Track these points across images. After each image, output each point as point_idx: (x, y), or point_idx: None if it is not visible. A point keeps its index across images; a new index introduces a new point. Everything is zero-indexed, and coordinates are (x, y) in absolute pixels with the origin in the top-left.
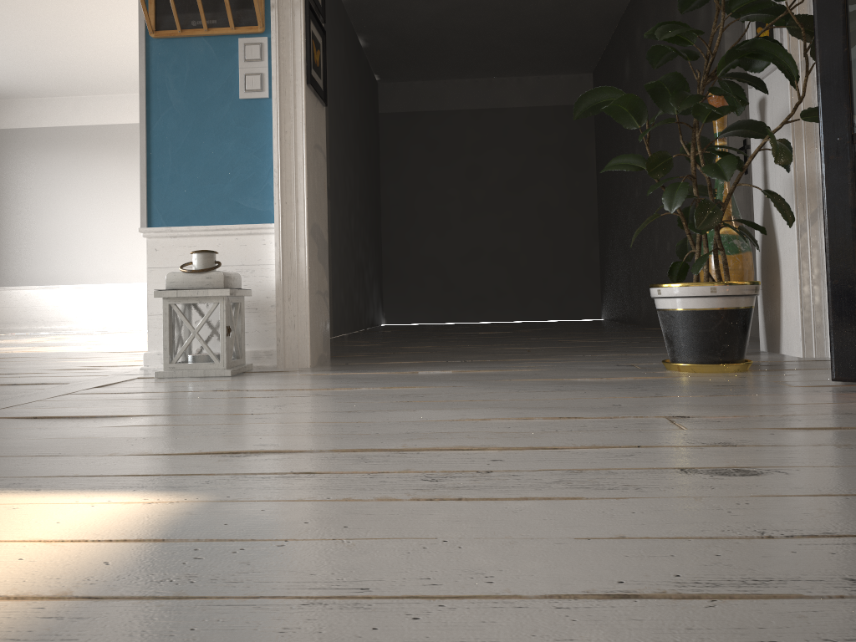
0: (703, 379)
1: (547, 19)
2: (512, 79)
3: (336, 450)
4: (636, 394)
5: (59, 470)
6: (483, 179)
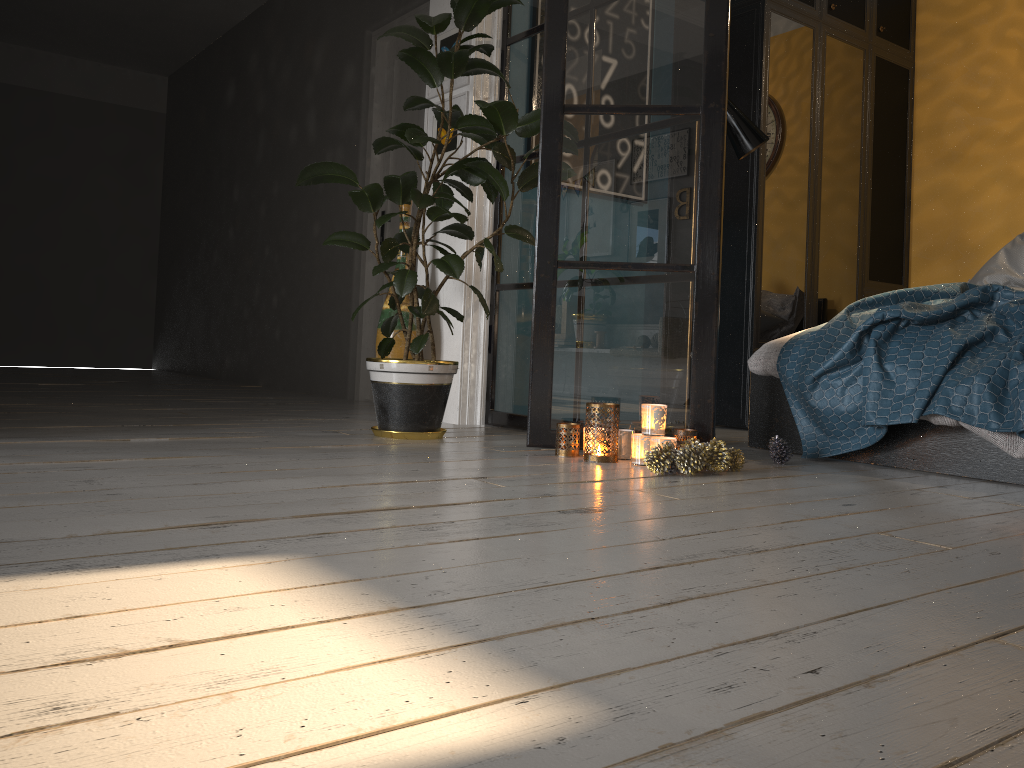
0: (425, 445)
1: (141, 8)
2: (64, 58)
3: (296, 517)
4: (408, 460)
5: (71, 552)
6: (9, 178)
